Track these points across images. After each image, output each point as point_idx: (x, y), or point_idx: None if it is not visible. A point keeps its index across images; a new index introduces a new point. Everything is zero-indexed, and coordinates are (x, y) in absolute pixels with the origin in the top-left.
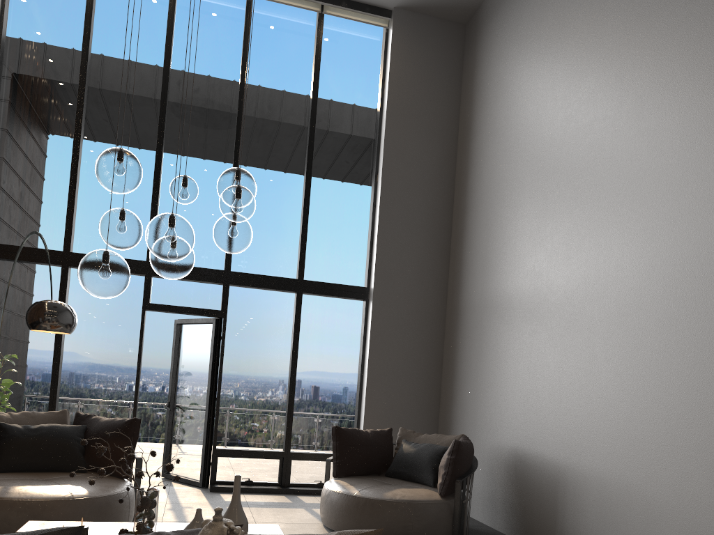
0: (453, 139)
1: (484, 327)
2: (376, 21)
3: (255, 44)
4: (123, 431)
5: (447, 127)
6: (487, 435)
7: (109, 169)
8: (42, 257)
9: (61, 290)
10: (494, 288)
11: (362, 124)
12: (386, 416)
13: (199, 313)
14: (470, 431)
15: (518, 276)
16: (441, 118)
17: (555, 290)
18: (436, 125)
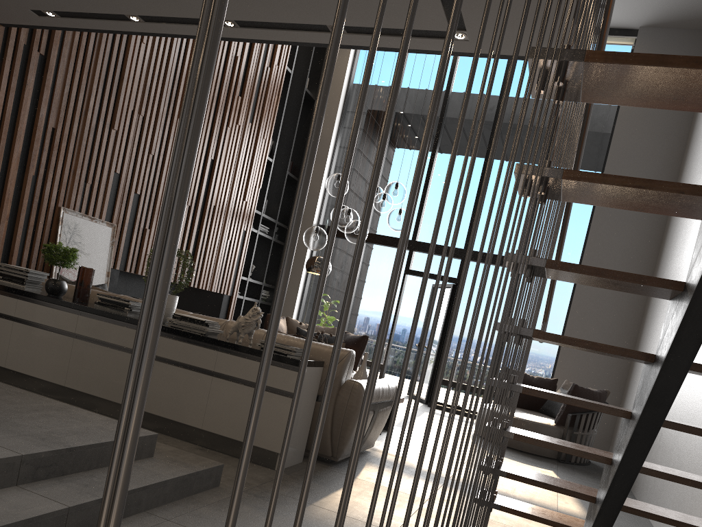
0: (682, 139)
1: (655, 306)
2: (622, 41)
3: (514, 75)
4: (357, 342)
5: (678, 128)
6: (634, 396)
7: (329, 185)
8: None
9: None
10: (665, 271)
11: (597, 131)
12: (574, 376)
13: (440, 279)
14: (631, 394)
15: (674, 261)
16: (672, 120)
17: (680, 272)
18: (666, 127)
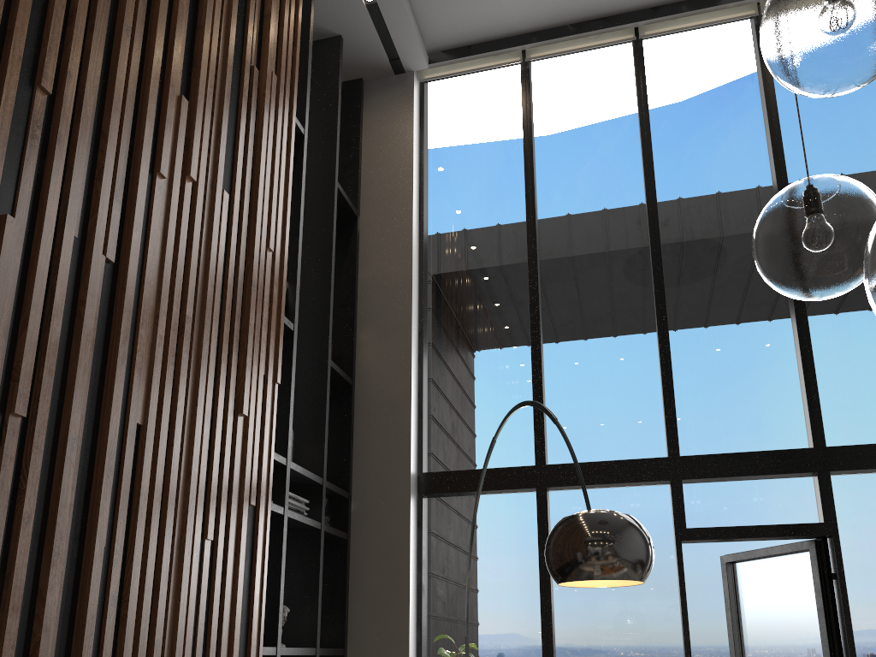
0: None
1: None
2: None
3: None
4: None
5: None
6: None
7: None
8: (505, 480)
9: (539, 528)
10: None
11: None
12: None
13: (781, 534)
14: None
15: None
16: None
17: None
18: None
